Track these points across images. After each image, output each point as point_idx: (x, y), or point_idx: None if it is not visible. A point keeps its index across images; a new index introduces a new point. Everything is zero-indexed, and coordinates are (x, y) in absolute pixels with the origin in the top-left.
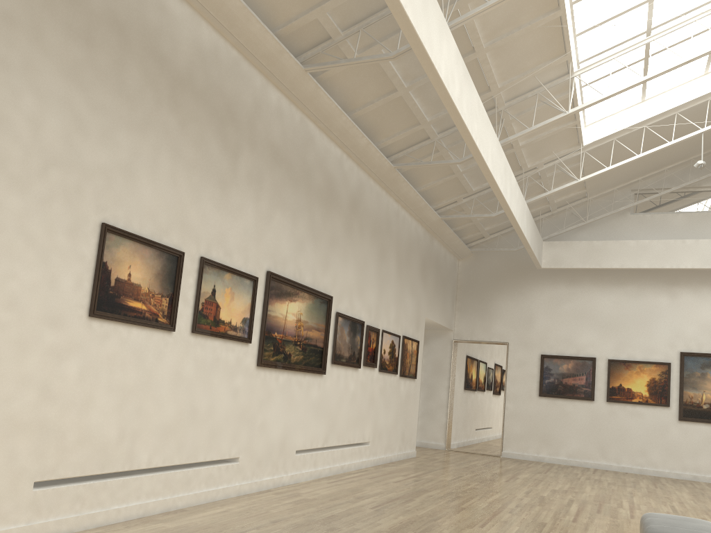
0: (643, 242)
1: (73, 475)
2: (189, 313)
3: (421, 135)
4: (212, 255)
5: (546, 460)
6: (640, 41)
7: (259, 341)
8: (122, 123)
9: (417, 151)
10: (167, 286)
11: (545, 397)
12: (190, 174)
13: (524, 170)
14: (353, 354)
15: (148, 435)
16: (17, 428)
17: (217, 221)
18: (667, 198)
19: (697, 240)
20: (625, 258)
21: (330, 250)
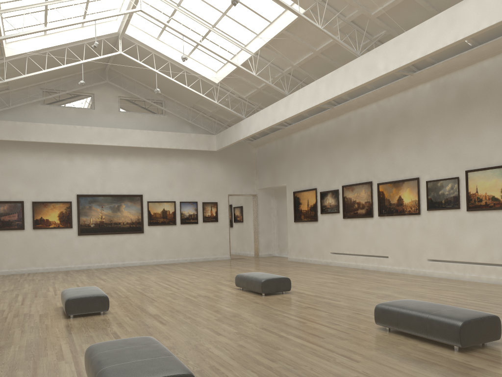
0: (51, 125)
1: None
2: None
3: None
4: None
5: None
6: (42, 3)
7: None
8: None
9: None
10: None
11: None
12: None
13: None
14: None
15: None
16: None
17: None
18: (64, 97)
19: (83, 126)
20: (39, 135)
21: None
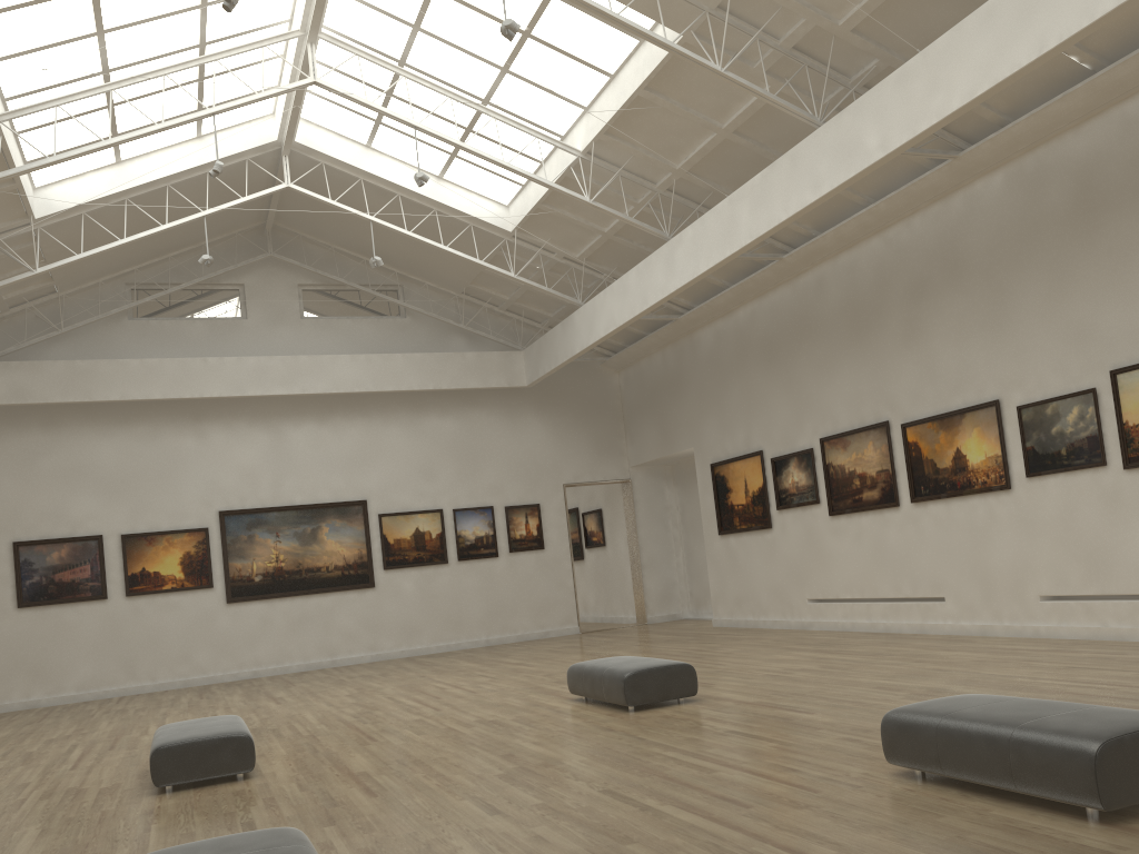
0: (151, 362)
1: None
2: None
3: None
4: None
5: (44, 703)
6: (94, 88)
7: None
8: None
9: None
10: None
11: (29, 607)
12: None
13: None
14: None
15: None
16: None
17: None
18: (179, 297)
19: (222, 358)
20: (127, 385)
21: None
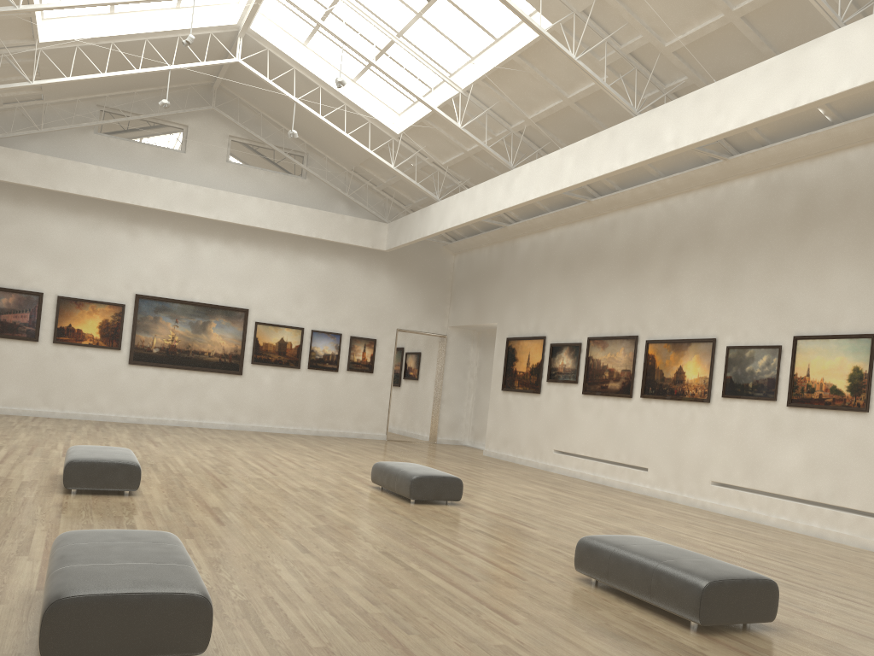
0: (106, 170)
1: None
2: None
3: None
4: None
5: None
6: None
7: None
8: None
9: None
10: None
11: None
12: None
13: None
14: None
15: None
16: None
17: None
18: (136, 124)
19: (161, 179)
20: (84, 184)
21: None
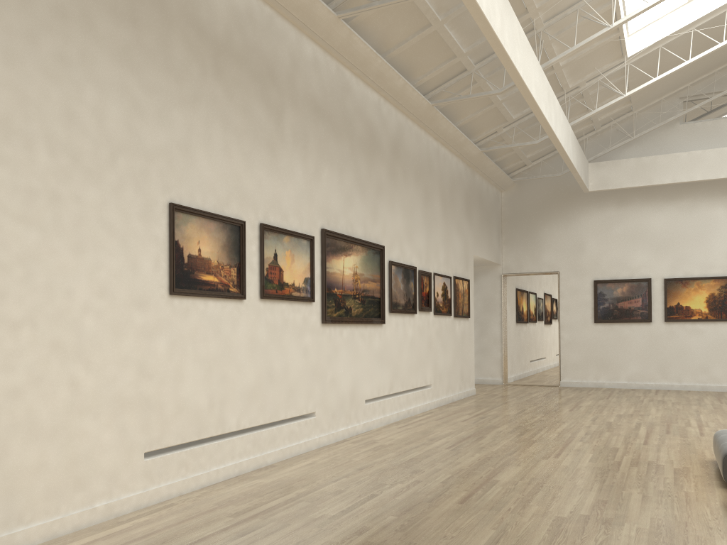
0: (696, 153)
1: (175, 443)
2: (256, 280)
3: (457, 68)
4: (270, 220)
5: (606, 385)
6: None
7: (321, 299)
8: (174, 100)
9: (454, 85)
10: (234, 257)
11: (601, 323)
12: (241, 142)
13: (566, 91)
14: (408, 301)
15: (234, 400)
16: (123, 406)
17: (271, 186)
18: (719, 102)
19: None
20: (677, 172)
21: (378, 200)
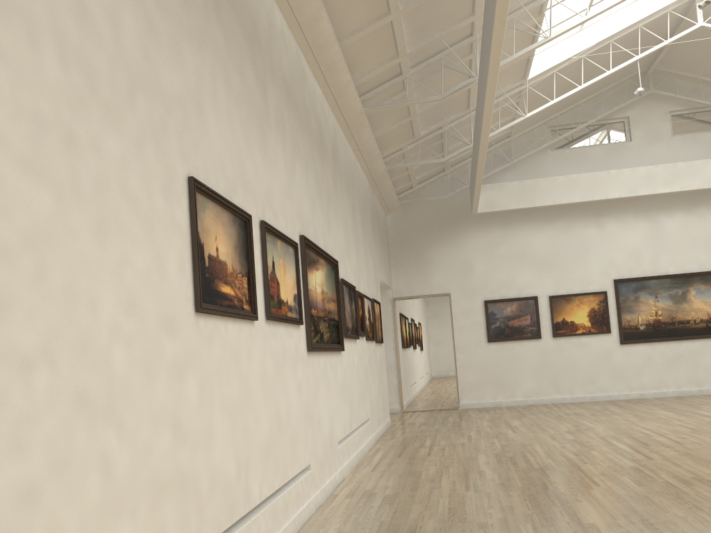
0: (572, 177)
1: None
2: (261, 295)
3: (393, 71)
4: (266, 217)
5: (504, 404)
6: None
7: (305, 322)
8: (184, 32)
9: (384, 91)
10: (244, 262)
11: (494, 342)
12: (240, 111)
13: (471, 109)
14: (353, 325)
15: (255, 460)
16: (161, 491)
17: (264, 174)
18: (582, 132)
19: (620, 170)
20: (556, 194)
21: (329, 208)
